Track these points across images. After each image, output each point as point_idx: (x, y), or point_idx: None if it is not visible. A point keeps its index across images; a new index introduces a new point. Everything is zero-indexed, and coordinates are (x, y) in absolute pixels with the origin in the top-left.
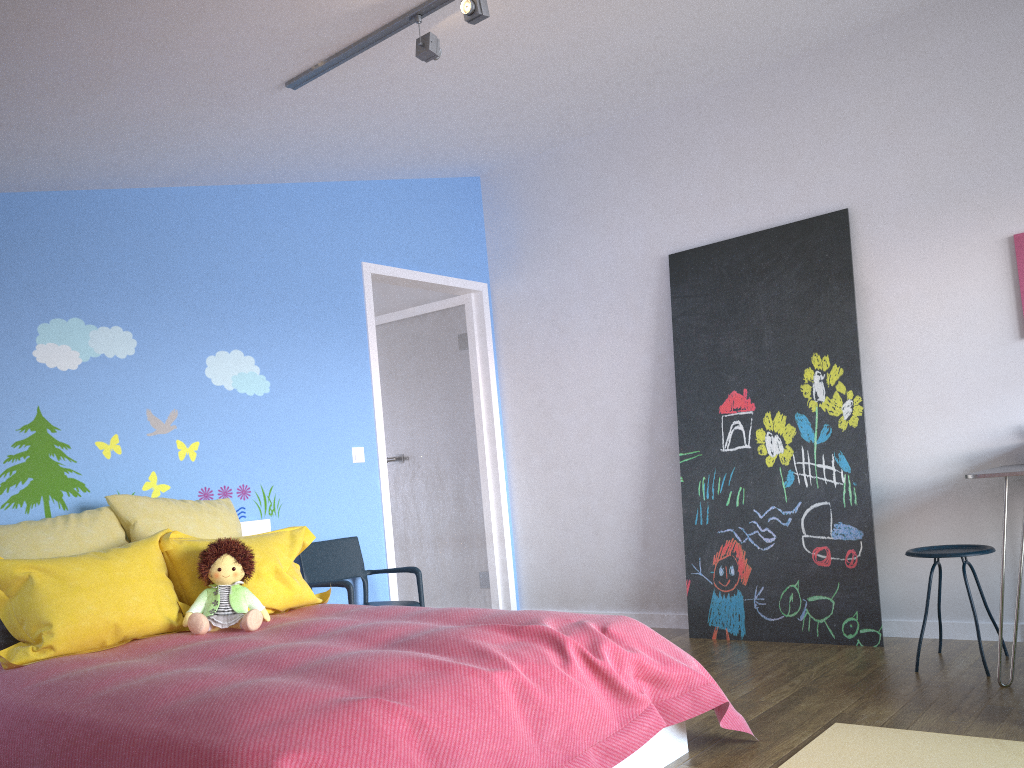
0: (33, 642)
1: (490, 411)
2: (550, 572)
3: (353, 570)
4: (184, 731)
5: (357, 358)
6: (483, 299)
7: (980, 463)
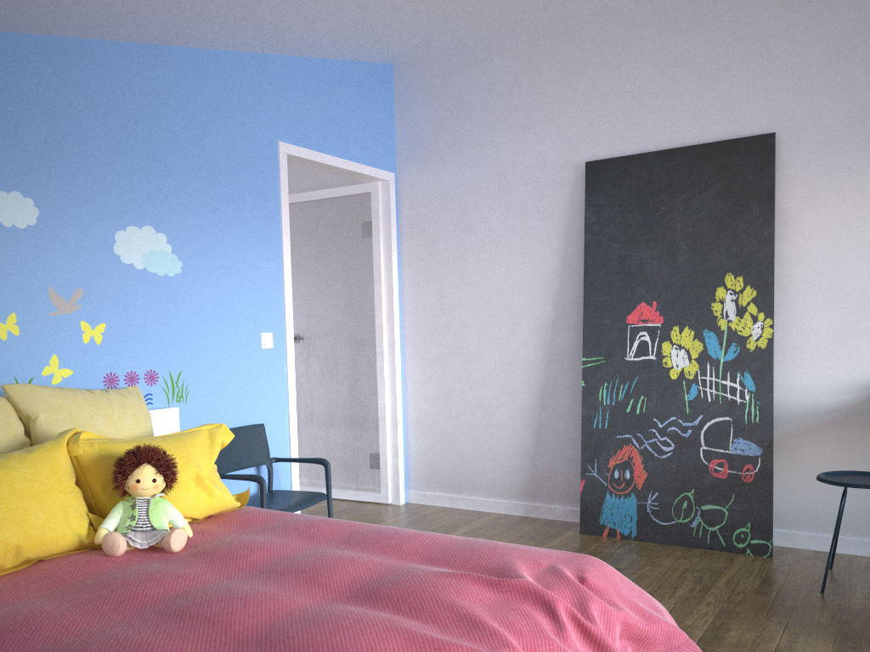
0: None
1: (390, 300)
2: (440, 458)
3: (259, 458)
4: None
5: (270, 241)
6: (390, 189)
7: None
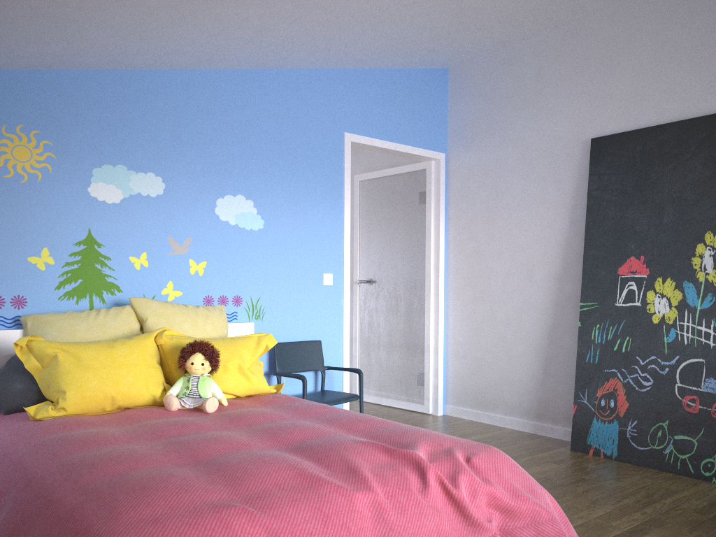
0: (55, 402)
1: (437, 253)
2: (470, 381)
3: (315, 365)
4: (87, 512)
5: (334, 206)
6: (440, 166)
7: None
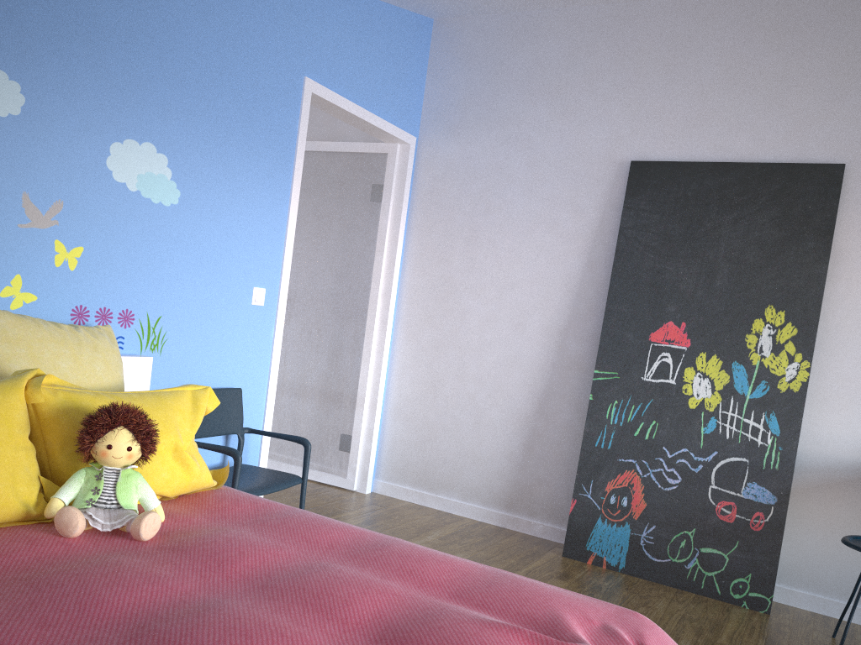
0: None
1: (390, 273)
2: (417, 451)
3: (231, 426)
4: None
5: (279, 187)
6: (409, 153)
7: None
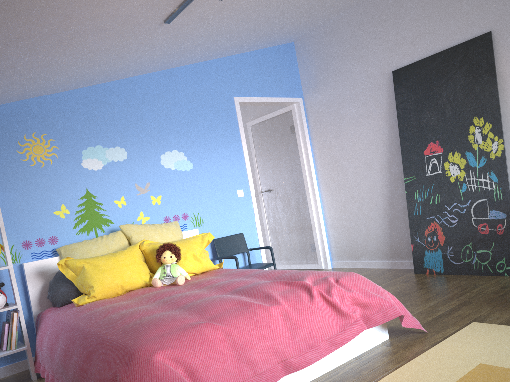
0: (88, 294)
1: (308, 163)
2: (345, 242)
3: (241, 249)
4: (124, 339)
5: (235, 146)
6: (300, 106)
7: None
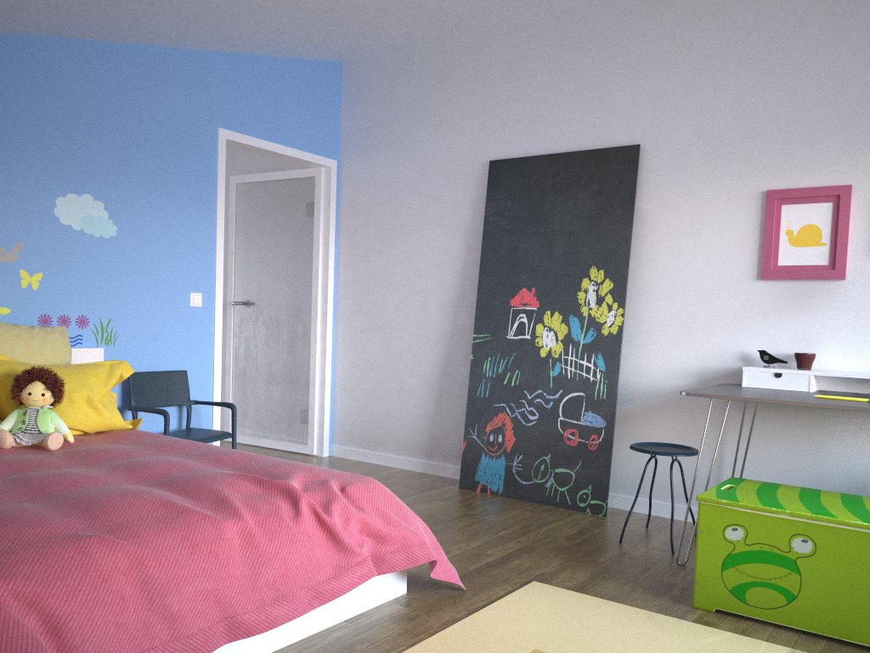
0: None
1: (326, 274)
2: (359, 417)
3: (179, 399)
4: None
5: (204, 214)
6: (331, 174)
7: (708, 378)
